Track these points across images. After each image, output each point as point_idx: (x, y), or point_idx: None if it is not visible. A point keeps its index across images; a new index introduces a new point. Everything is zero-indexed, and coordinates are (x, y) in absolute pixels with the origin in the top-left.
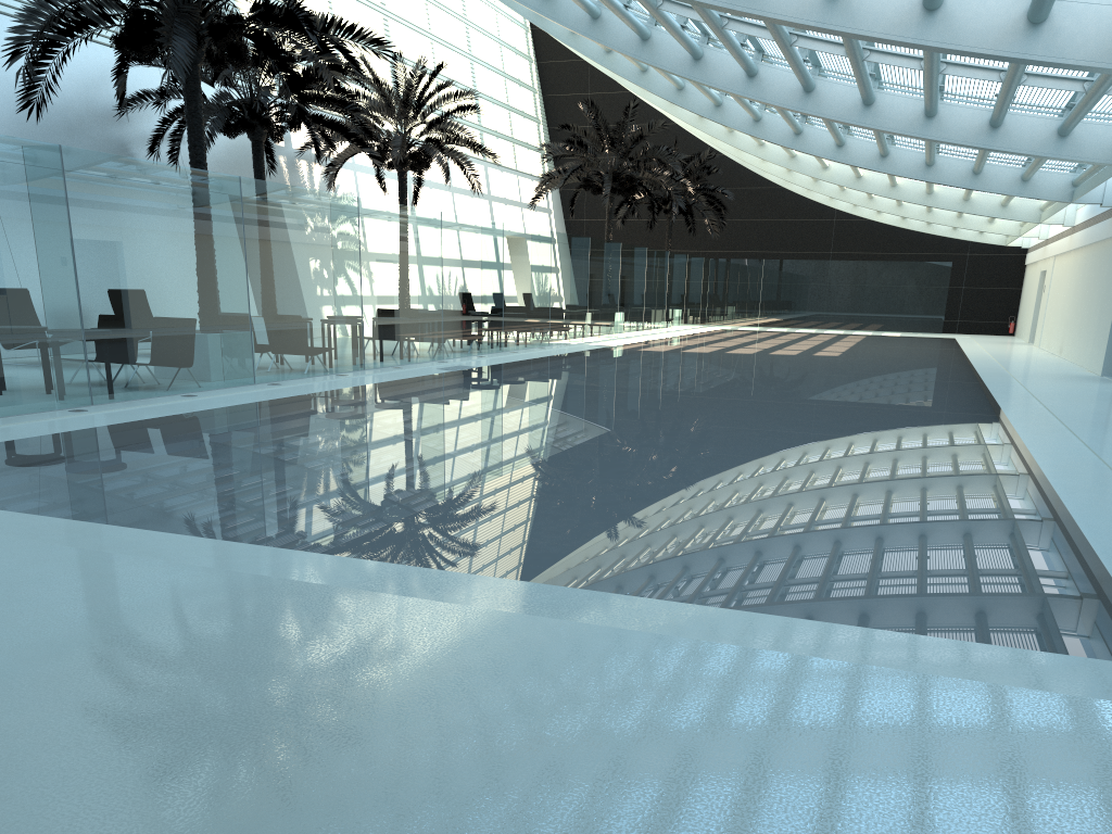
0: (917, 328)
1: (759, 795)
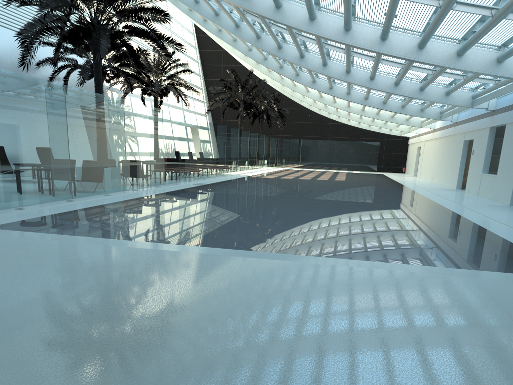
0: (366, 169)
1: (509, 311)
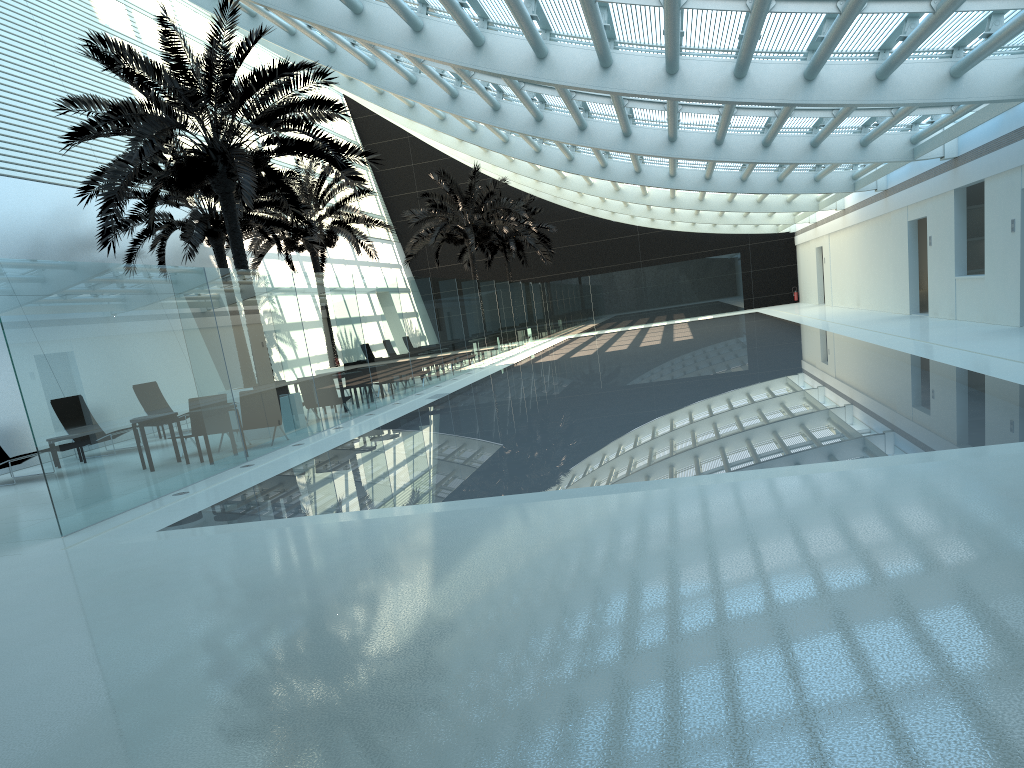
0: (723, 309)
1: None
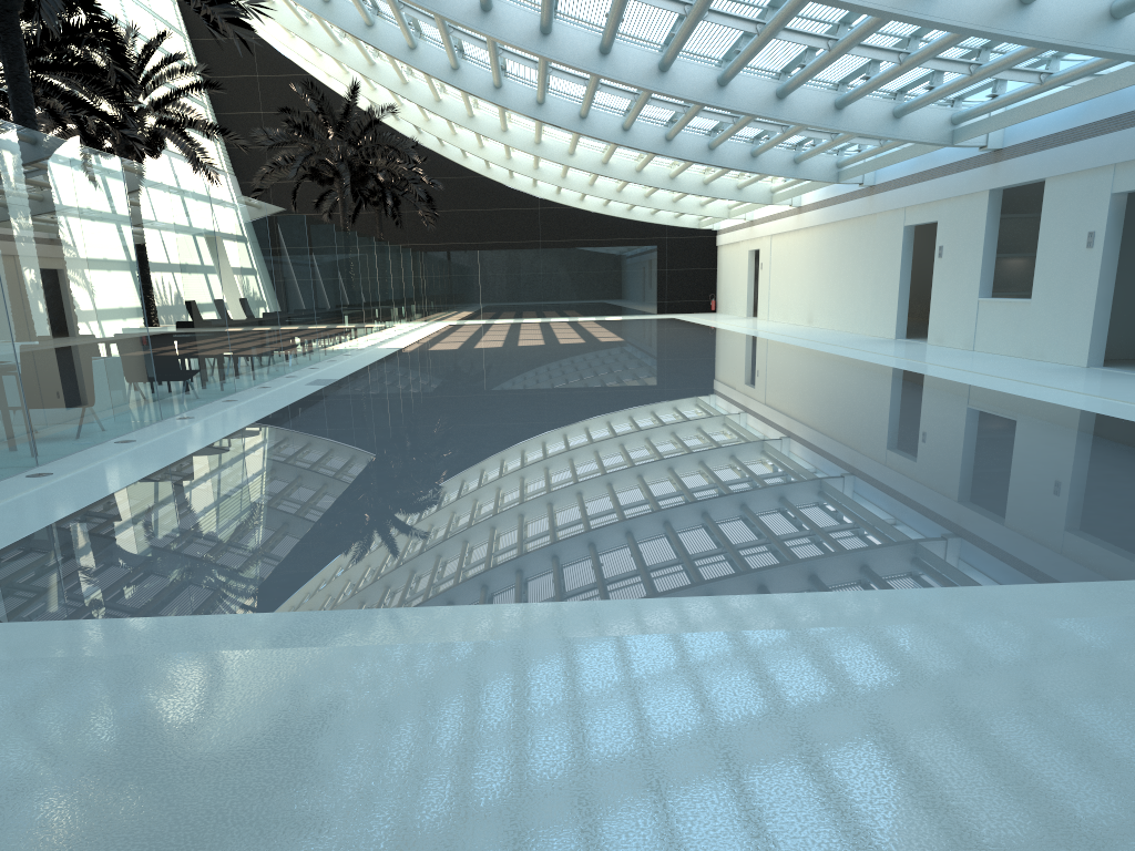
0: (634, 311)
1: None
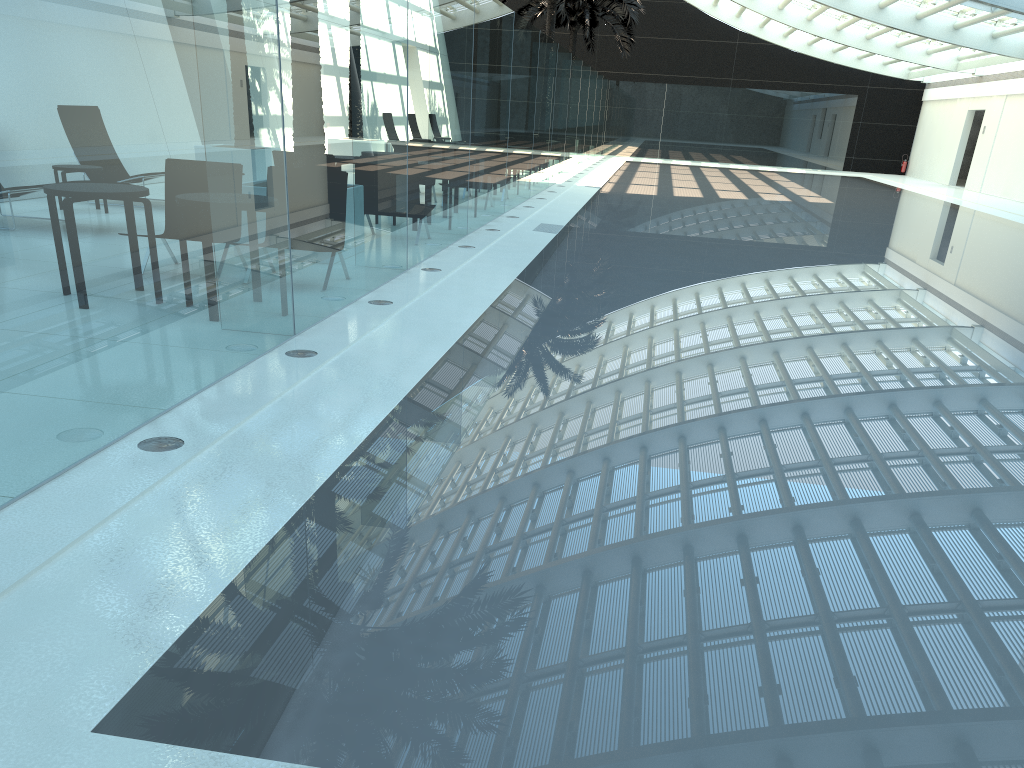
0: (818, 165)
1: None
